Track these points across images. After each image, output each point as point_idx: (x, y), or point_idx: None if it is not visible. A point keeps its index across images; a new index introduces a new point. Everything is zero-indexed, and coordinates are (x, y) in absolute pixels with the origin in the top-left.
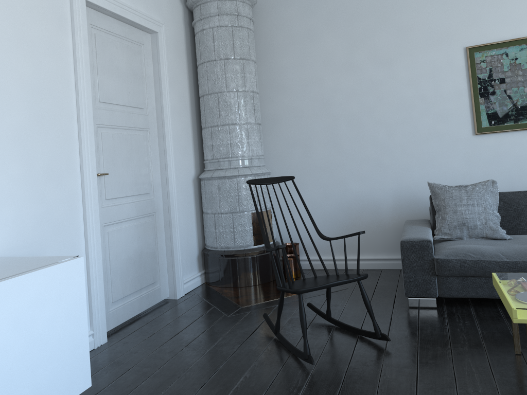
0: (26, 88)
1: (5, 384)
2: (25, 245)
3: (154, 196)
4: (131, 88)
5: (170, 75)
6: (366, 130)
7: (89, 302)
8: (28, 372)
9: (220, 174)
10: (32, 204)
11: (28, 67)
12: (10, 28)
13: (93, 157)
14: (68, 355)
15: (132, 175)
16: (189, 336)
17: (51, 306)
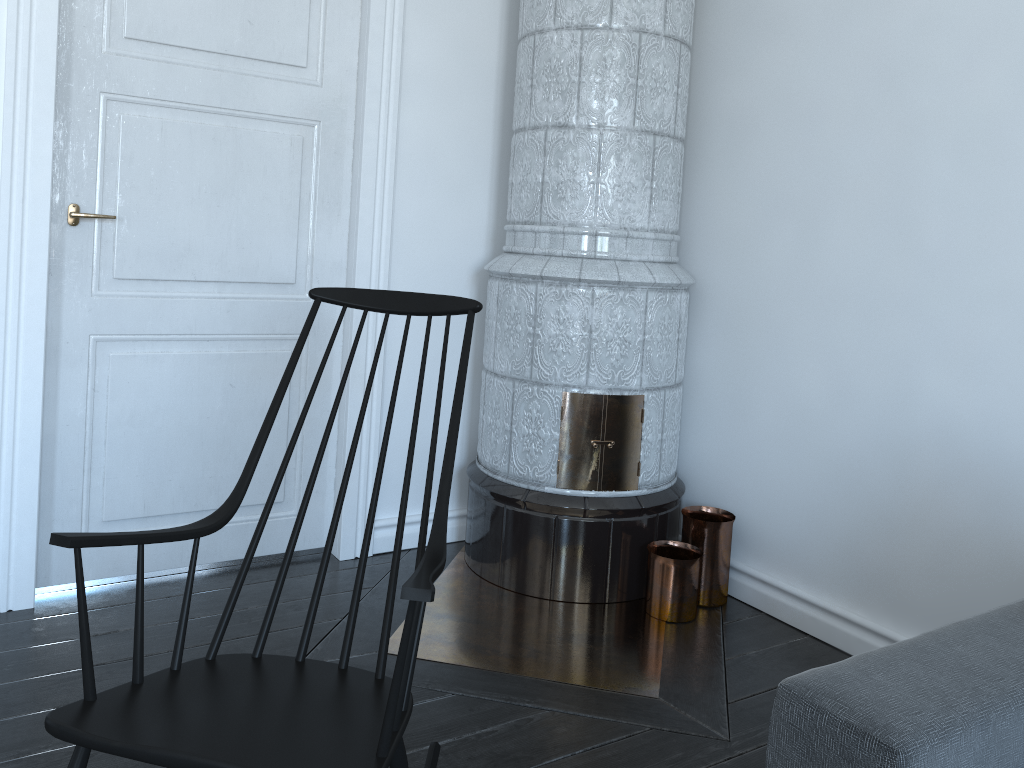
0: None
1: None
2: None
3: None
4: (260, 11)
5: None
6: (1020, 183)
7: None
8: None
9: (503, 266)
10: None
11: None
12: None
13: (44, 169)
14: None
15: (228, 232)
16: (128, 678)
17: None
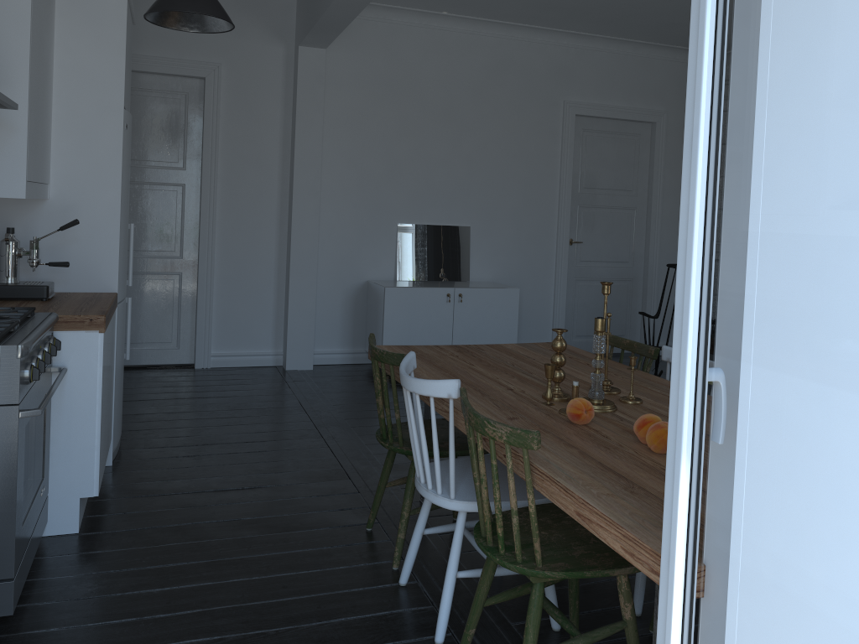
0: (521, 183)
1: (468, 334)
2: (510, 279)
3: (633, 265)
4: (619, 174)
5: (668, 159)
6: None
7: (552, 327)
8: (479, 334)
9: None
10: (517, 256)
11: (524, 170)
12: (514, 147)
13: (567, 229)
14: (503, 336)
15: (609, 245)
16: None
17: (495, 308)
